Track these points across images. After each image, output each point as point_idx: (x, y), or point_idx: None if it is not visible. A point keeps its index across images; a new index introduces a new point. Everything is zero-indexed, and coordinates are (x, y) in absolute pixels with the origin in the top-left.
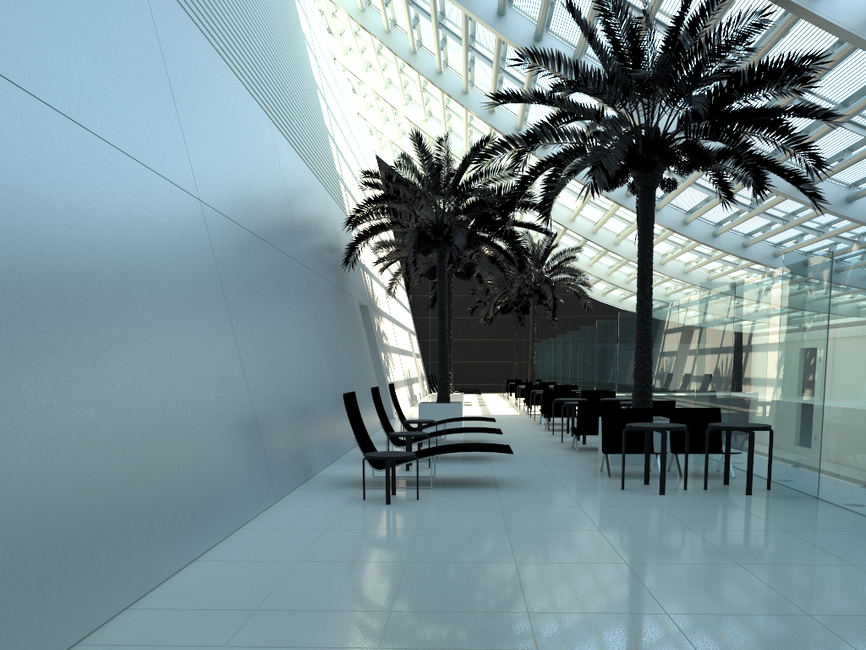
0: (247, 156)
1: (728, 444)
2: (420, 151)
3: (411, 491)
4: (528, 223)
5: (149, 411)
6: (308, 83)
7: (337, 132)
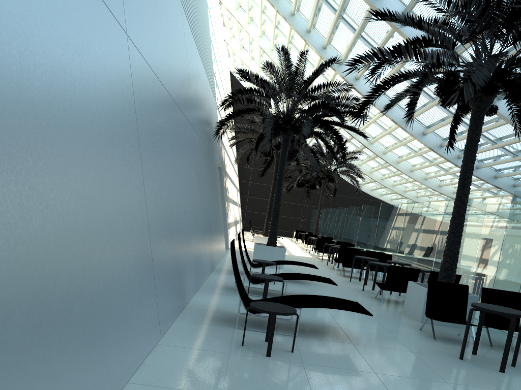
0: (166, 23)
1: None
2: (285, 60)
3: (280, 337)
4: (351, 127)
5: (36, 259)
6: (204, 0)
7: (214, 44)
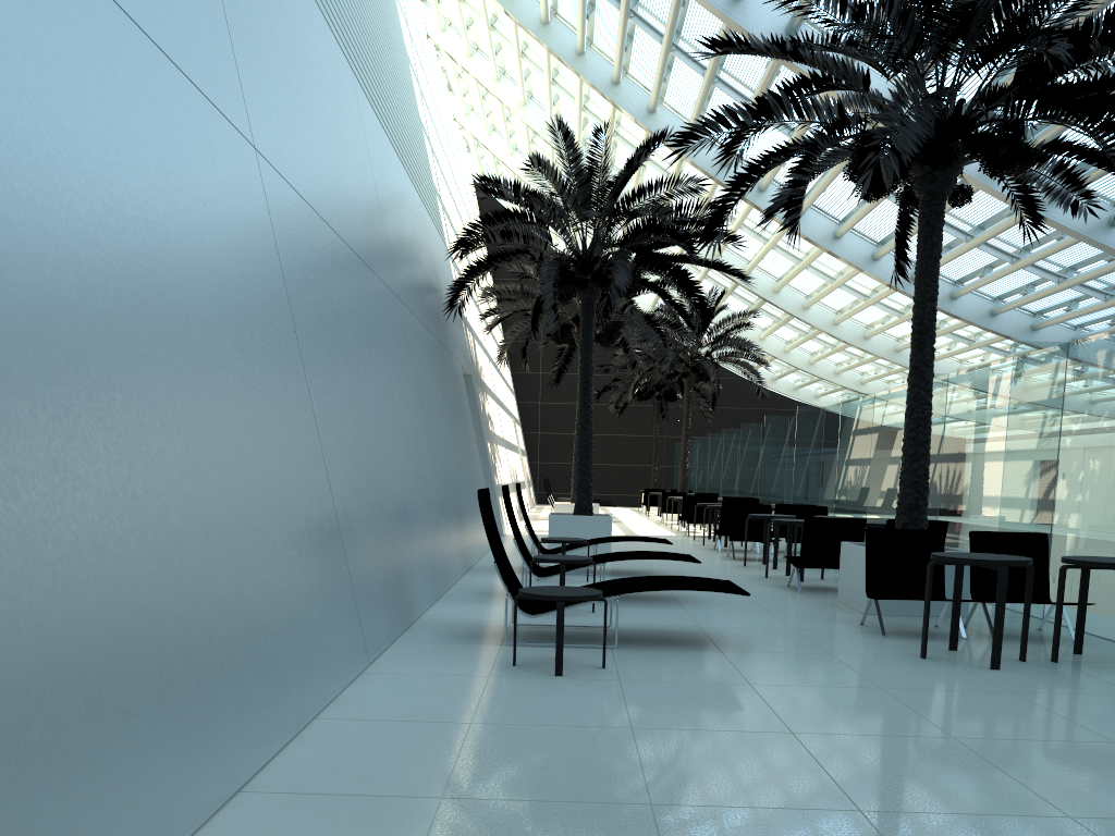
0: (324, 112)
1: (1084, 591)
2: (566, 148)
3: (585, 651)
4: (713, 262)
5: (159, 499)
6: (399, 50)
7: (432, 131)
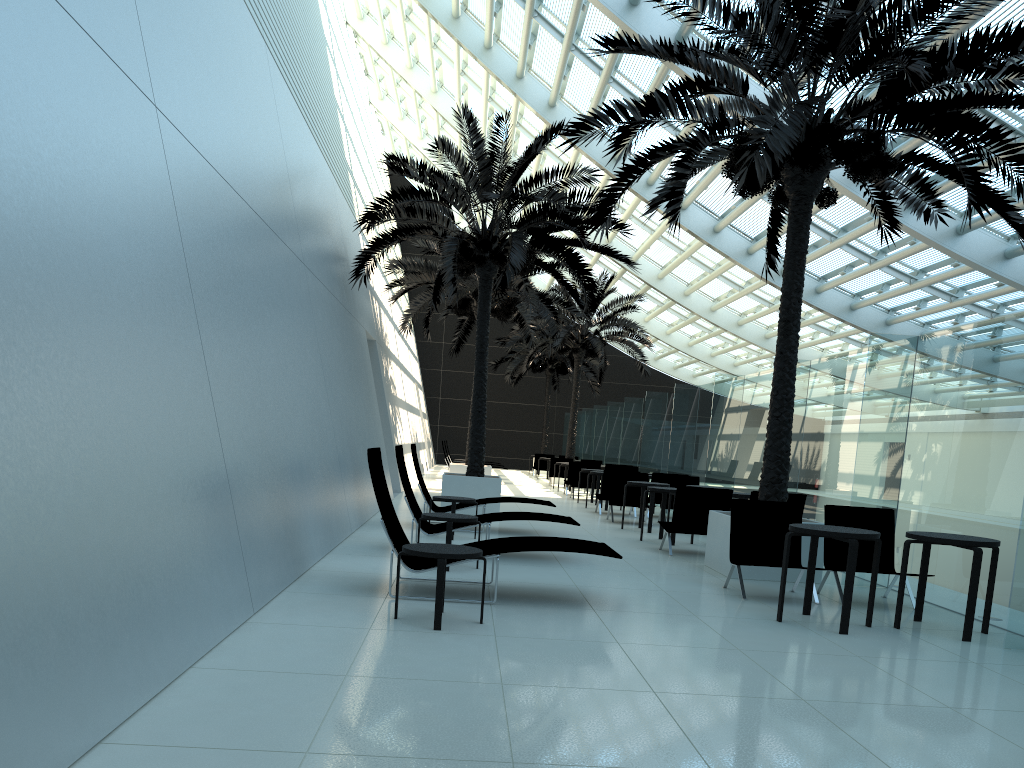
0: (234, 81)
1: (925, 563)
2: (470, 133)
3: (465, 606)
4: (603, 247)
5: (24, 446)
6: (316, 32)
7: (347, 111)
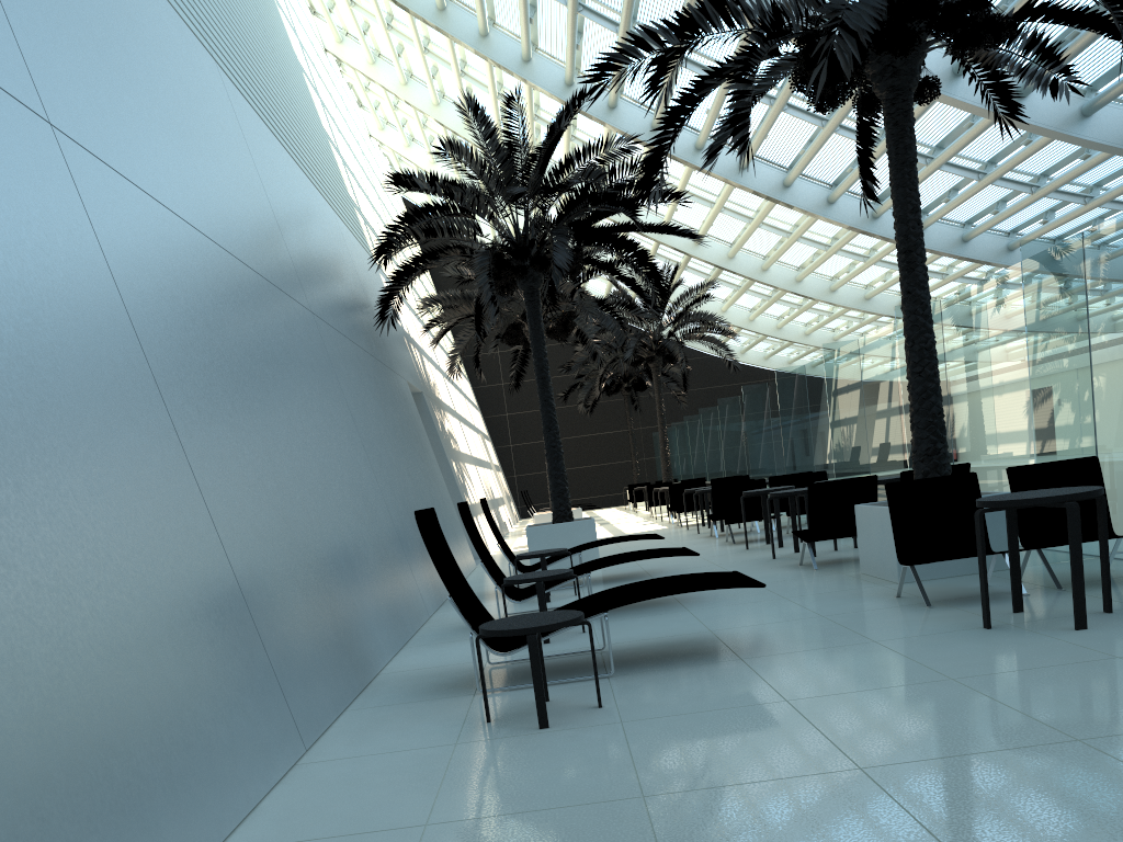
0: (175, 101)
1: None
2: (479, 124)
3: (576, 687)
4: (660, 225)
5: None
6: (286, 56)
7: (342, 143)
